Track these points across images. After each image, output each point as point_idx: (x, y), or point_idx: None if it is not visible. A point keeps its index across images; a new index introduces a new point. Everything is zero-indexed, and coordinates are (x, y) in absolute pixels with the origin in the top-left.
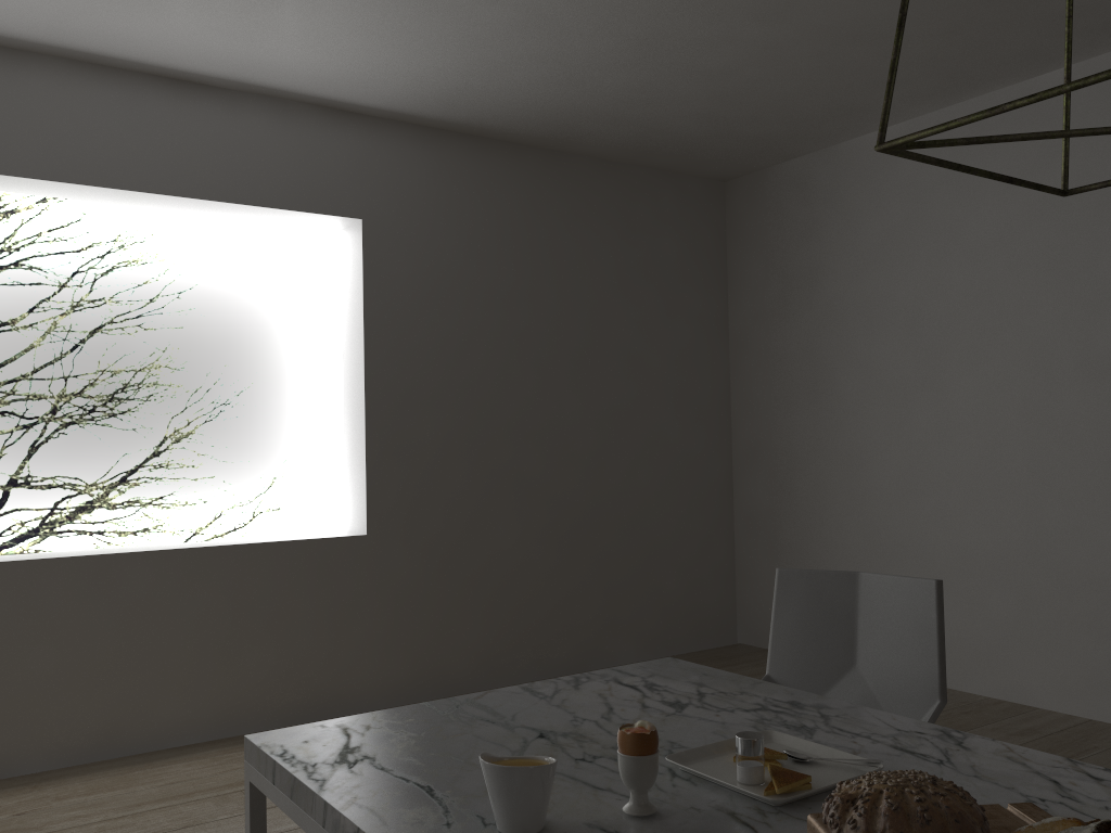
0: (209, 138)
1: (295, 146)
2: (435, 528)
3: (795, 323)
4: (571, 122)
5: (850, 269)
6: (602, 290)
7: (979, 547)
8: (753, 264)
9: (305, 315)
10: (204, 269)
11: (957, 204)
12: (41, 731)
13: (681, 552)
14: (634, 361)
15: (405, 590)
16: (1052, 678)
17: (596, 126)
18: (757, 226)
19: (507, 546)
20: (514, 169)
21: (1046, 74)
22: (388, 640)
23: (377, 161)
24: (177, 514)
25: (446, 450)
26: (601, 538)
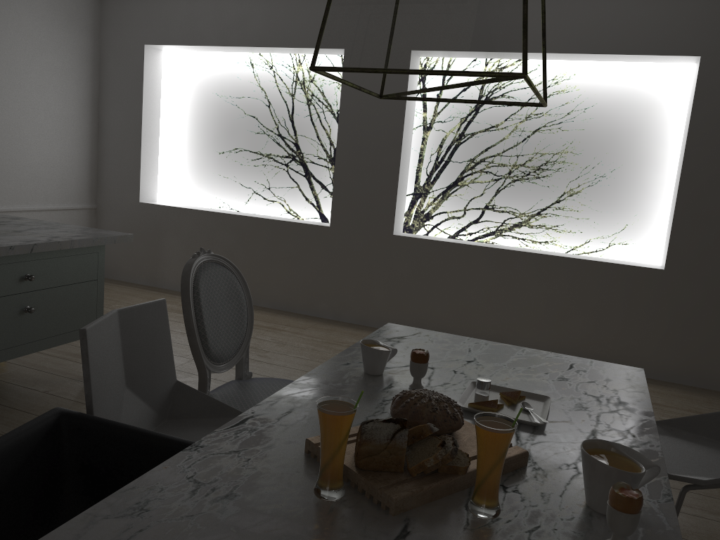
0: (598, 14)
1: (657, 11)
2: (719, 276)
3: None
4: None
5: None
6: None
7: None
8: None
9: (666, 122)
10: (602, 94)
11: None
12: (468, 326)
13: None
14: None
15: (686, 311)
16: None
17: None
18: None
19: None
20: None
21: None
22: (667, 339)
23: None
24: (564, 236)
25: None
26: None
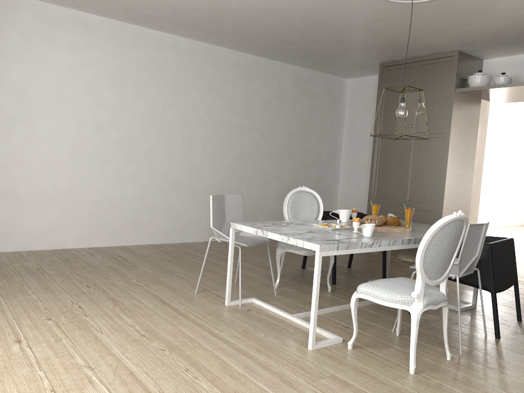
0: None
1: None
2: None
3: None
4: None
5: None
6: None
7: (46, 191)
8: None
9: None
10: None
11: (47, 47)
12: None
13: None
14: None
15: None
16: (74, 236)
17: None
18: None
19: None
20: None
21: (90, 14)
22: None
23: None
24: None
25: None
26: None
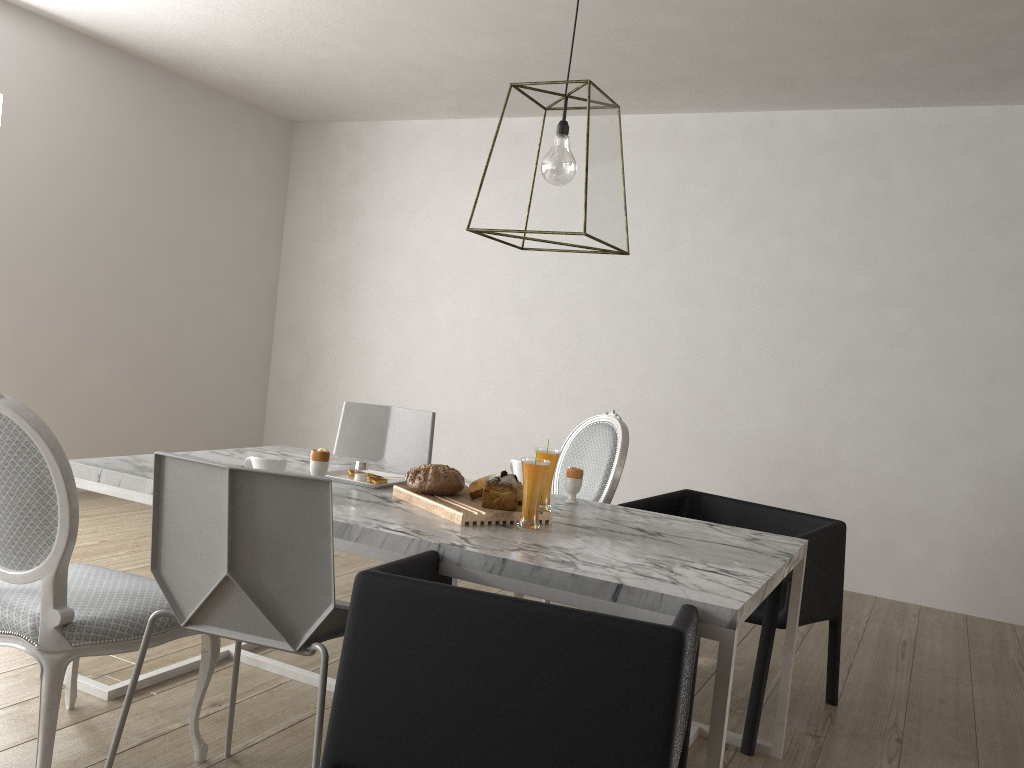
0: None
1: None
2: (39, 361)
3: (336, 243)
4: (193, 57)
5: (380, 212)
6: (193, 190)
7: (439, 411)
8: (309, 191)
9: None
10: None
11: (456, 186)
12: None
13: (228, 401)
14: (210, 250)
15: None
16: None
17: (212, 65)
18: (316, 164)
19: (95, 382)
20: (135, 79)
21: (519, 118)
22: None
23: (21, 47)
24: None
25: (54, 299)
26: (170, 384)
